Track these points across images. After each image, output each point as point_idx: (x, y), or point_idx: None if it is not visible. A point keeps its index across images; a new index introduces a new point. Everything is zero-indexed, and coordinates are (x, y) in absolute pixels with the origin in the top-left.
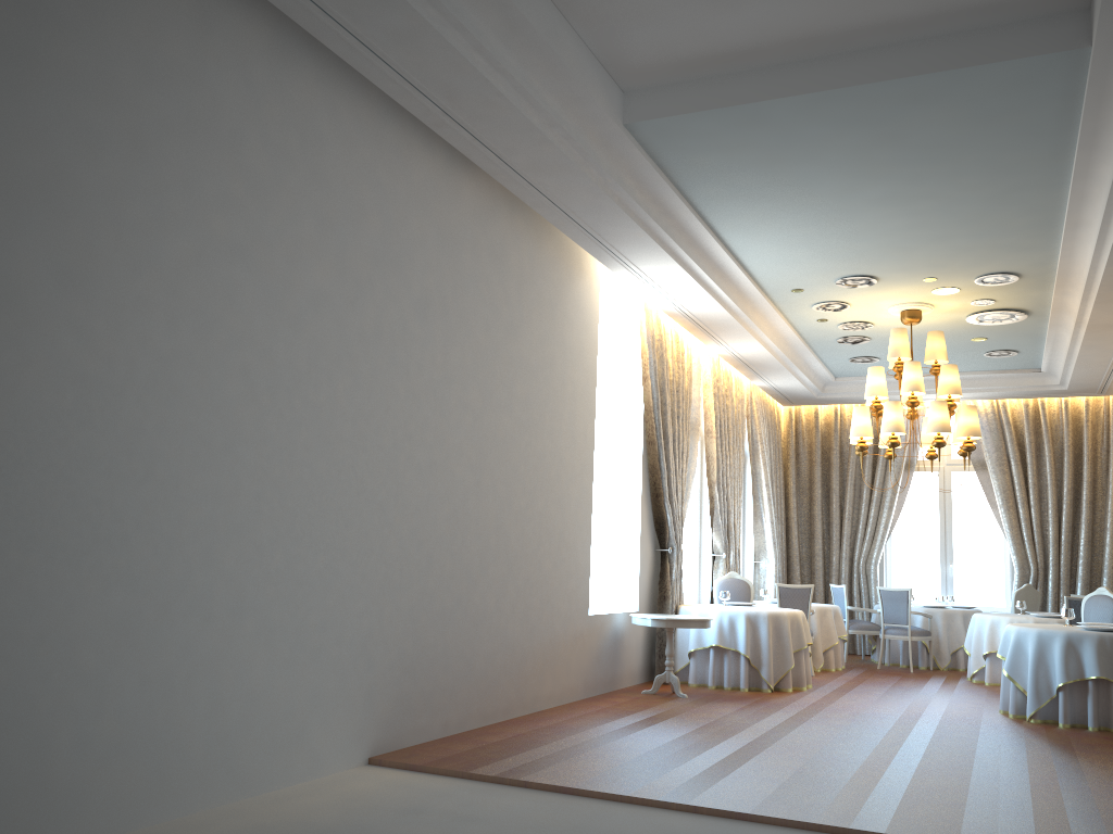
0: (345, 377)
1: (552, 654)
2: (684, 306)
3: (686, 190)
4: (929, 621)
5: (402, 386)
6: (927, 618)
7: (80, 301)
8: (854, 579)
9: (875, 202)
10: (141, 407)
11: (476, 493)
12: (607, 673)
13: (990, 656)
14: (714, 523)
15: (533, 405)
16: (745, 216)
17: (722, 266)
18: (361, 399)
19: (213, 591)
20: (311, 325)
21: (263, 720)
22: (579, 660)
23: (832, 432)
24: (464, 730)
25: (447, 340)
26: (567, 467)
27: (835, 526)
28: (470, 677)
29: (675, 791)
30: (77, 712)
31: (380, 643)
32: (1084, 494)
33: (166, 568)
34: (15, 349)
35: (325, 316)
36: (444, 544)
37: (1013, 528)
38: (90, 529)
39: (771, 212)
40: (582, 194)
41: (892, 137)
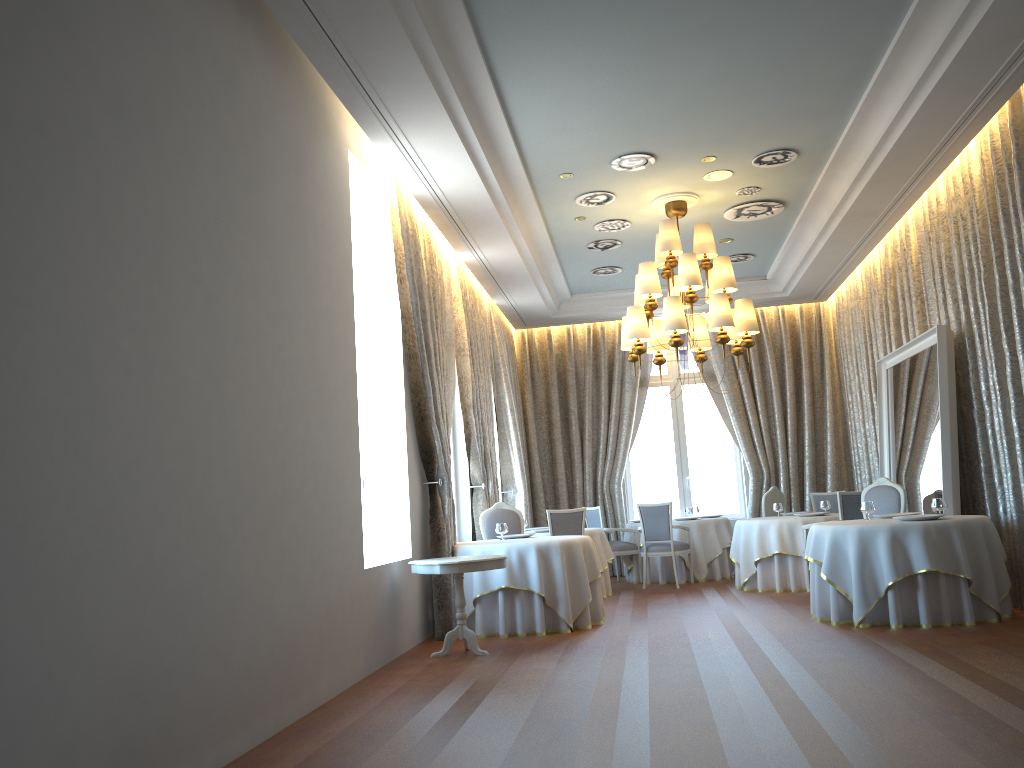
0: None
1: (329, 626)
2: (443, 192)
3: (475, 3)
4: (688, 534)
5: (91, 228)
6: (683, 531)
7: None
8: (599, 500)
9: (693, 35)
10: None
11: (219, 410)
12: (387, 639)
13: (761, 562)
14: (472, 452)
15: (284, 293)
16: (537, 54)
17: (493, 136)
18: (14, 236)
19: None
20: None
21: None
22: (359, 629)
23: (566, 353)
24: (225, 763)
25: (160, 173)
26: (329, 380)
27: (576, 448)
28: (227, 682)
29: None
30: None
31: (80, 659)
32: (805, 397)
33: None
34: None
35: None
36: (176, 487)
37: (745, 435)
38: None
39: (570, 48)
40: None
41: None
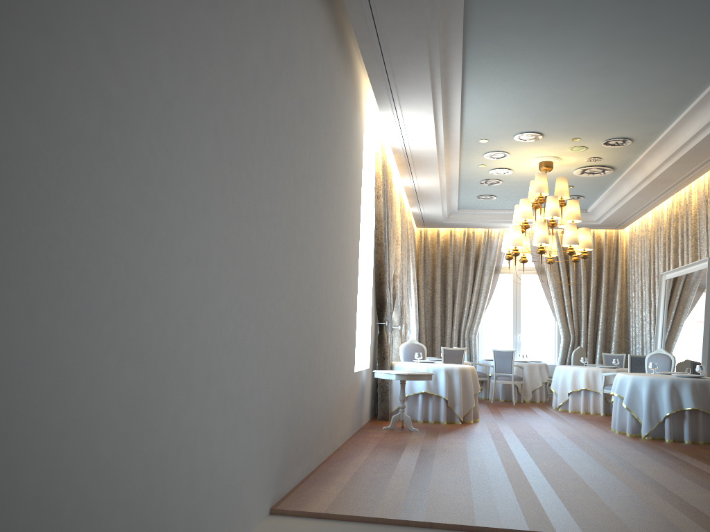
0: (267, 157)
1: (342, 403)
2: (409, 145)
3: (468, 45)
4: (522, 371)
5: (292, 174)
6: (518, 369)
7: (106, 2)
8: (461, 343)
9: (591, 72)
10: (150, 150)
11: (319, 274)
12: (359, 415)
13: (572, 393)
14: (395, 305)
15: (340, 206)
16: (493, 74)
17: (450, 115)
18: (273, 180)
19: (193, 361)
20: (252, 100)
21: (219, 489)
22: (351, 407)
23: (448, 246)
24: (310, 472)
25: (311, 140)
26: (350, 258)
27: (449, 308)
28: (313, 427)
29: (554, 521)
30: (96, 514)
31: (277, 404)
32: (603, 290)
33: (164, 336)
34: (47, 39)
35: (259, 95)
36: (305, 316)
37: (561, 311)
38: (110, 289)
39: (514, 72)
40: (407, 34)
41: (648, 15)
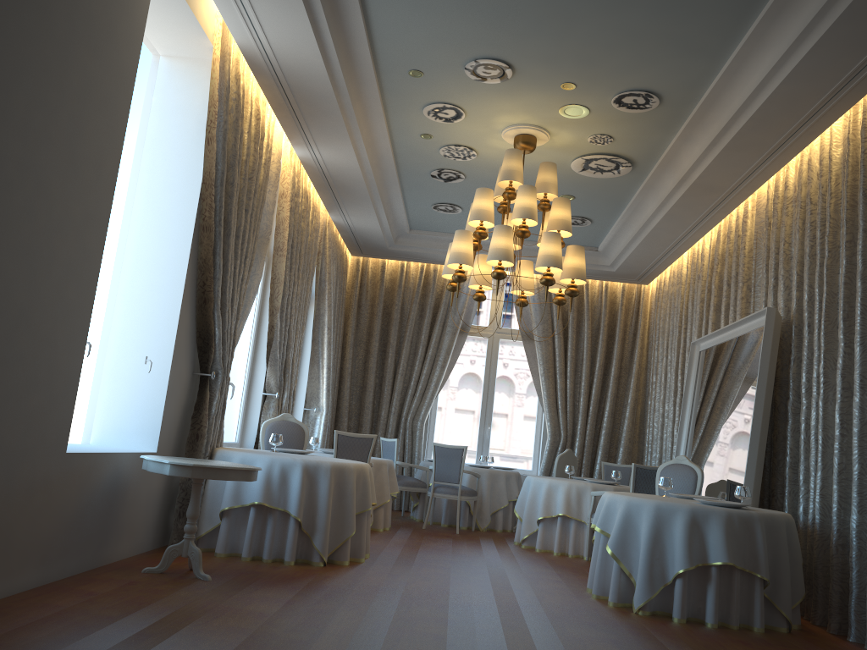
0: None
1: None
2: (275, 54)
3: None
4: (477, 481)
5: None
6: (474, 477)
7: None
8: (400, 434)
9: None
10: None
11: None
12: (90, 543)
13: (544, 521)
14: (271, 357)
15: None
16: None
17: None
18: None
19: None
20: None
21: None
22: (36, 526)
23: (396, 288)
24: None
25: None
26: (55, 205)
27: (388, 380)
28: None
29: None
30: None
31: None
32: (613, 371)
33: None
34: None
35: None
36: None
37: (551, 396)
38: None
39: None
40: None
41: None
